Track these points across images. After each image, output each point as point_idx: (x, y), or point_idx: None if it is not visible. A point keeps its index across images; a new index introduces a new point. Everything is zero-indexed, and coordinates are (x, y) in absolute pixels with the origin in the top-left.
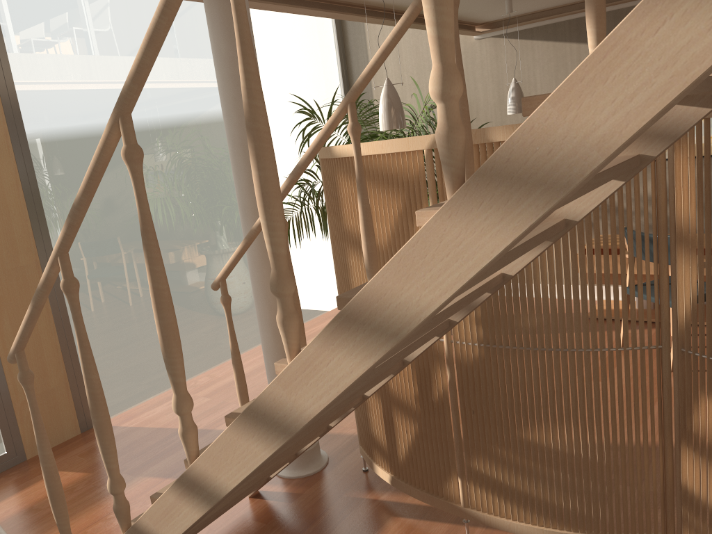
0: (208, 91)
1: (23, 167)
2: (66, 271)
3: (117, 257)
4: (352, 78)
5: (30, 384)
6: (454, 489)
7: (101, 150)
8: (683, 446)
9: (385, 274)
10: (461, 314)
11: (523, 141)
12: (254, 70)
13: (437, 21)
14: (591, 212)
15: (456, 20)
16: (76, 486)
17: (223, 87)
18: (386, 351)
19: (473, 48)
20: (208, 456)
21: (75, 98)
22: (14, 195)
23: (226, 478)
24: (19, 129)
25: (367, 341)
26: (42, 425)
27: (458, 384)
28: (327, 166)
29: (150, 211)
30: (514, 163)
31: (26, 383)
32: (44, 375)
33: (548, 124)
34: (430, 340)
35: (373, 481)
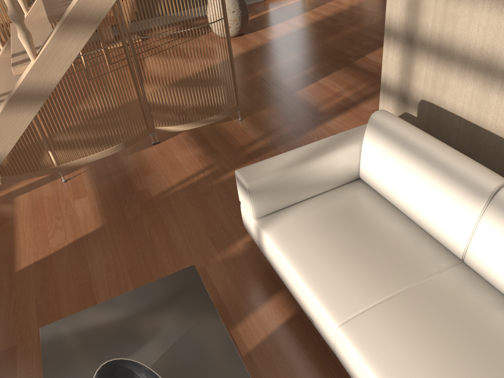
0: None
1: None
2: None
3: None
4: None
5: None
6: (48, 159)
7: None
8: (144, 84)
9: None
10: None
11: None
12: None
13: None
14: None
15: None
16: None
17: None
18: (94, 30)
19: None
20: None
21: None
22: None
23: (3, 148)
24: None
25: (83, 29)
26: None
27: None
28: None
29: None
30: None
31: None
32: None
33: None
34: None
35: None
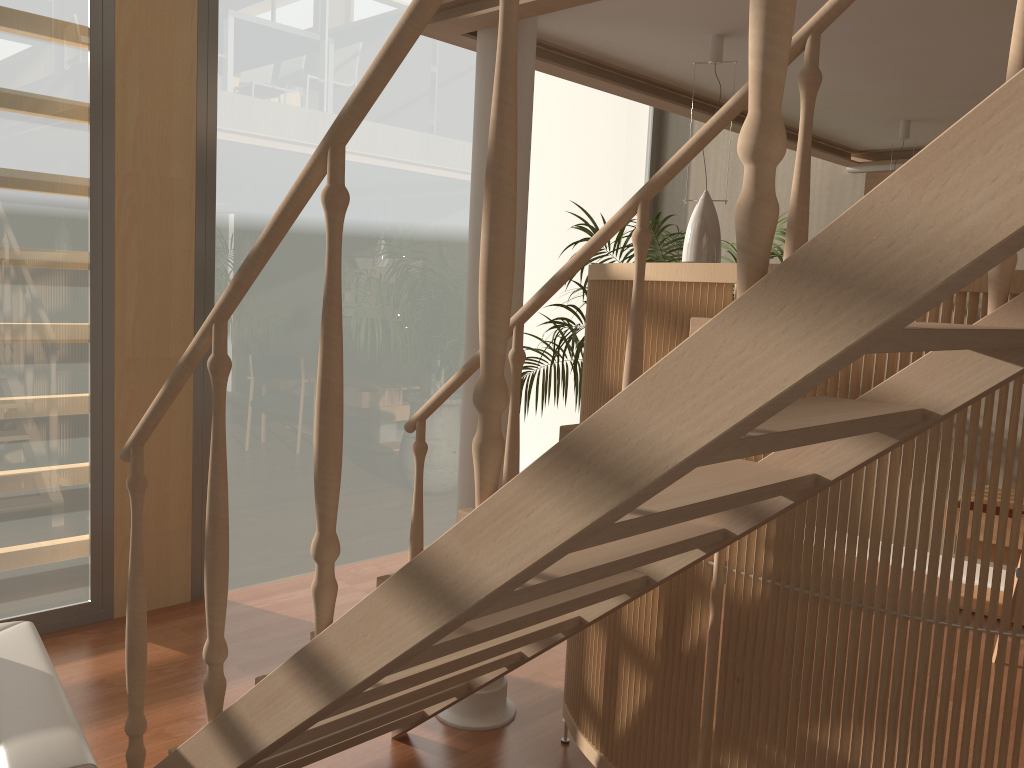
0: (461, 179)
1: (202, 230)
2: (219, 345)
3: (293, 374)
4: (661, 200)
5: (140, 493)
6: None
7: (297, 188)
8: None
9: (631, 395)
10: (744, 525)
11: (855, 225)
12: (511, 101)
13: (764, 52)
14: (965, 407)
15: (811, 106)
16: (167, 667)
17: (478, 163)
18: (611, 506)
19: (842, 183)
20: (342, 626)
21: (288, 155)
22: (183, 264)
23: (359, 662)
24: (209, 181)
25: (588, 488)
26: (141, 553)
27: (723, 634)
28: (597, 291)
29: (350, 321)
30: (838, 255)
31: (135, 491)
32: (162, 509)
33: (895, 204)
34: (693, 555)
35: (573, 760)
